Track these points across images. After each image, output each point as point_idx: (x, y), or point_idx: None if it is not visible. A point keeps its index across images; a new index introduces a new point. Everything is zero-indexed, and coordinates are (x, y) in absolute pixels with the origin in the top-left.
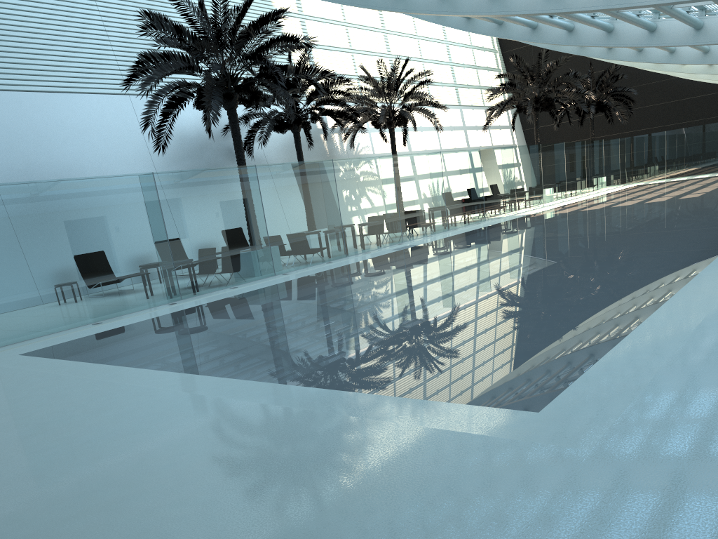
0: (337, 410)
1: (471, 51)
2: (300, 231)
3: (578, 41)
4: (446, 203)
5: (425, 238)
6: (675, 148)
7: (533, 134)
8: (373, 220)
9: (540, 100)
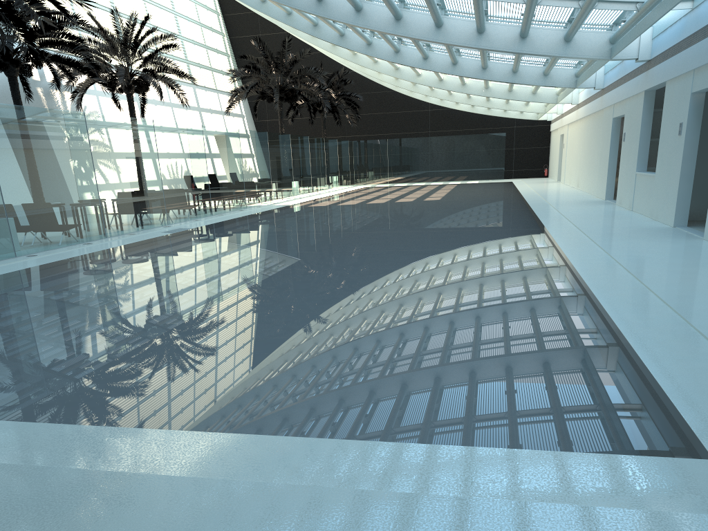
0: (393, 483)
1: (200, 29)
2: (47, 200)
3: (366, 23)
4: (210, 185)
5: (193, 221)
6: (396, 156)
7: (265, 126)
8: (135, 195)
9: (285, 89)
